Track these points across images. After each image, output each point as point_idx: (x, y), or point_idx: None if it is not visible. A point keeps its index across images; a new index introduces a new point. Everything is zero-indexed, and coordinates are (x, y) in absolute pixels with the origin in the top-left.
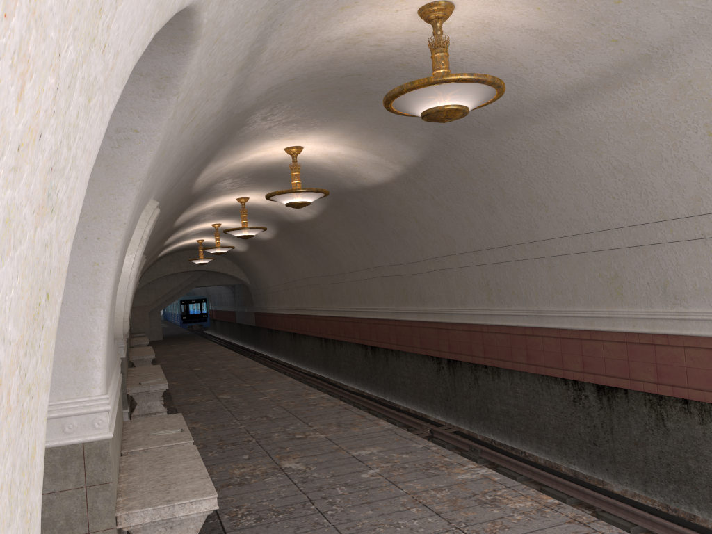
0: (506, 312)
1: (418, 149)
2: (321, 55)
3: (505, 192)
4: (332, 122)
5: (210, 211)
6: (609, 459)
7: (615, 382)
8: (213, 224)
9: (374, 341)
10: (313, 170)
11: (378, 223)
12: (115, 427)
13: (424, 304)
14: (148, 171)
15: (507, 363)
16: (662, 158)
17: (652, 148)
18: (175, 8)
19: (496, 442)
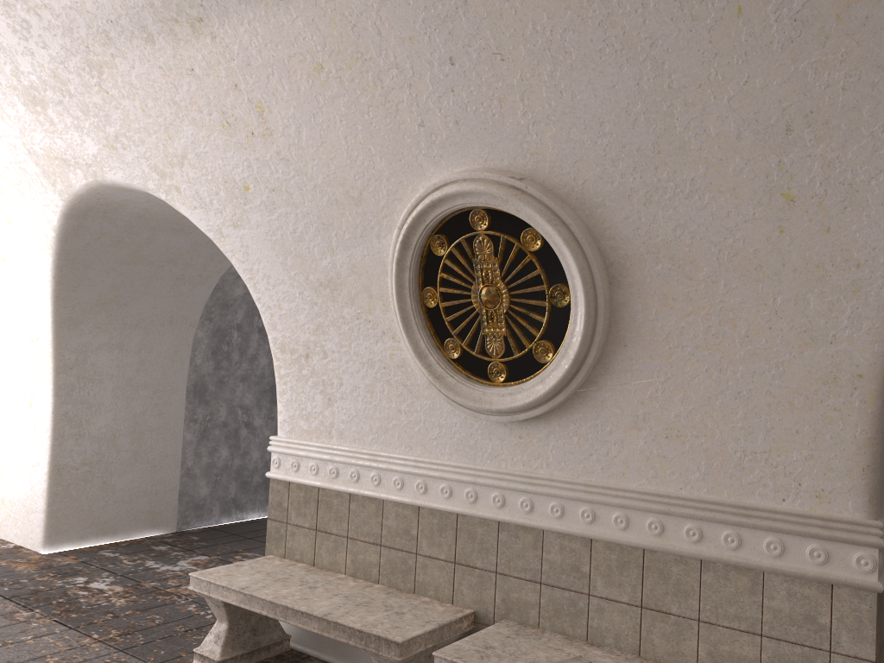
0: None
1: None
2: None
3: None
4: None
5: None
6: None
7: None
8: None
9: None
10: None
11: None
12: (401, 526)
13: None
14: (217, 228)
15: None
16: None
17: None
18: (51, 236)
19: None
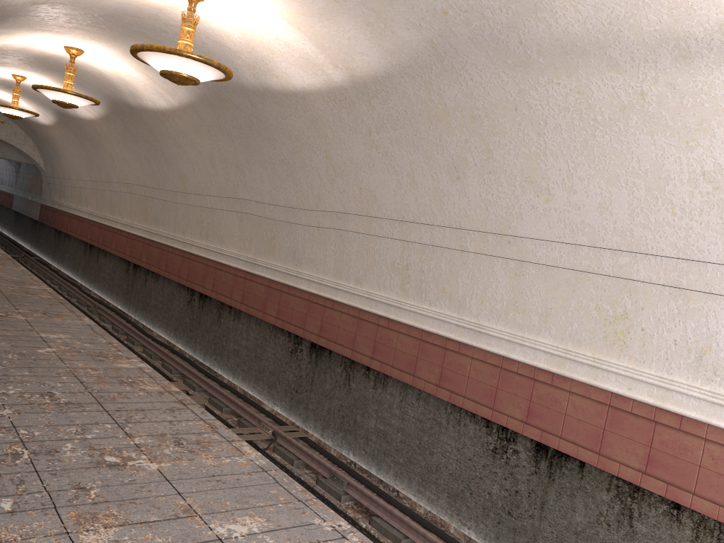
0: (424, 311)
1: (389, 56)
2: None
3: (492, 158)
4: None
5: (17, 51)
6: (527, 539)
7: (573, 451)
8: (15, 75)
9: (208, 288)
10: (203, 39)
11: (265, 144)
12: None
13: (297, 266)
14: None
15: (406, 376)
16: None
17: None
18: None
19: (358, 466)
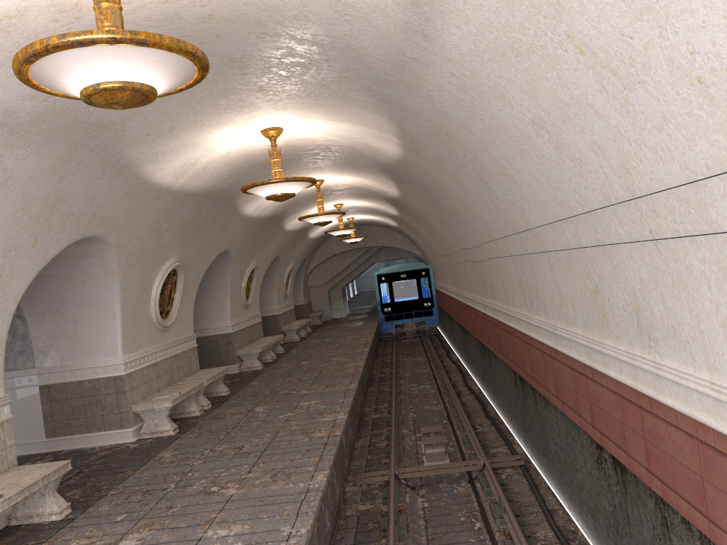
0: (536, 322)
1: (381, 114)
2: (47, 34)
3: (481, 163)
4: (261, 98)
5: (300, 195)
6: None
7: (616, 452)
8: (334, 205)
9: (479, 334)
10: (334, 147)
11: (438, 200)
12: None
13: (495, 299)
14: None
15: (545, 391)
16: (562, 101)
17: (544, 86)
18: None
19: (551, 490)
